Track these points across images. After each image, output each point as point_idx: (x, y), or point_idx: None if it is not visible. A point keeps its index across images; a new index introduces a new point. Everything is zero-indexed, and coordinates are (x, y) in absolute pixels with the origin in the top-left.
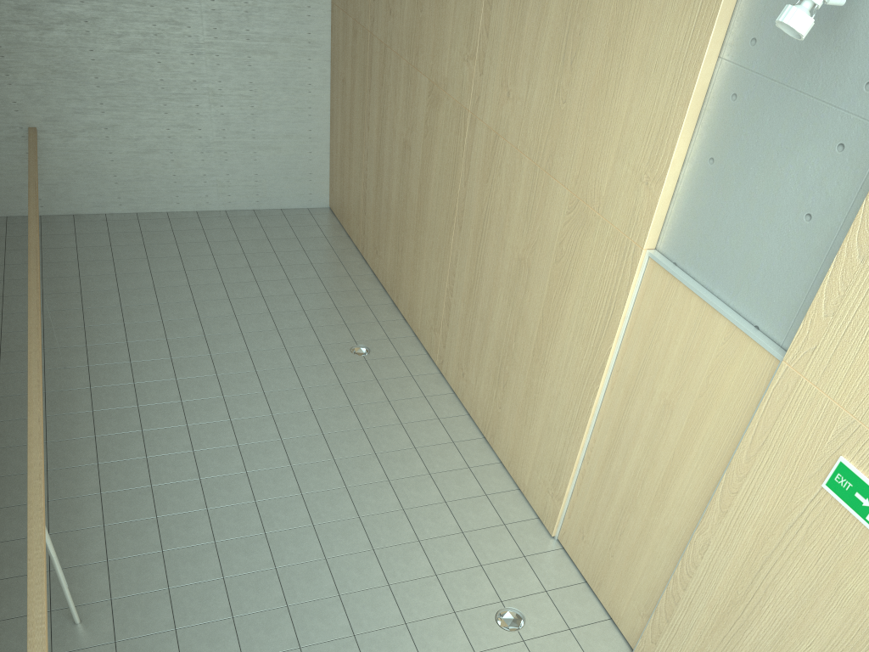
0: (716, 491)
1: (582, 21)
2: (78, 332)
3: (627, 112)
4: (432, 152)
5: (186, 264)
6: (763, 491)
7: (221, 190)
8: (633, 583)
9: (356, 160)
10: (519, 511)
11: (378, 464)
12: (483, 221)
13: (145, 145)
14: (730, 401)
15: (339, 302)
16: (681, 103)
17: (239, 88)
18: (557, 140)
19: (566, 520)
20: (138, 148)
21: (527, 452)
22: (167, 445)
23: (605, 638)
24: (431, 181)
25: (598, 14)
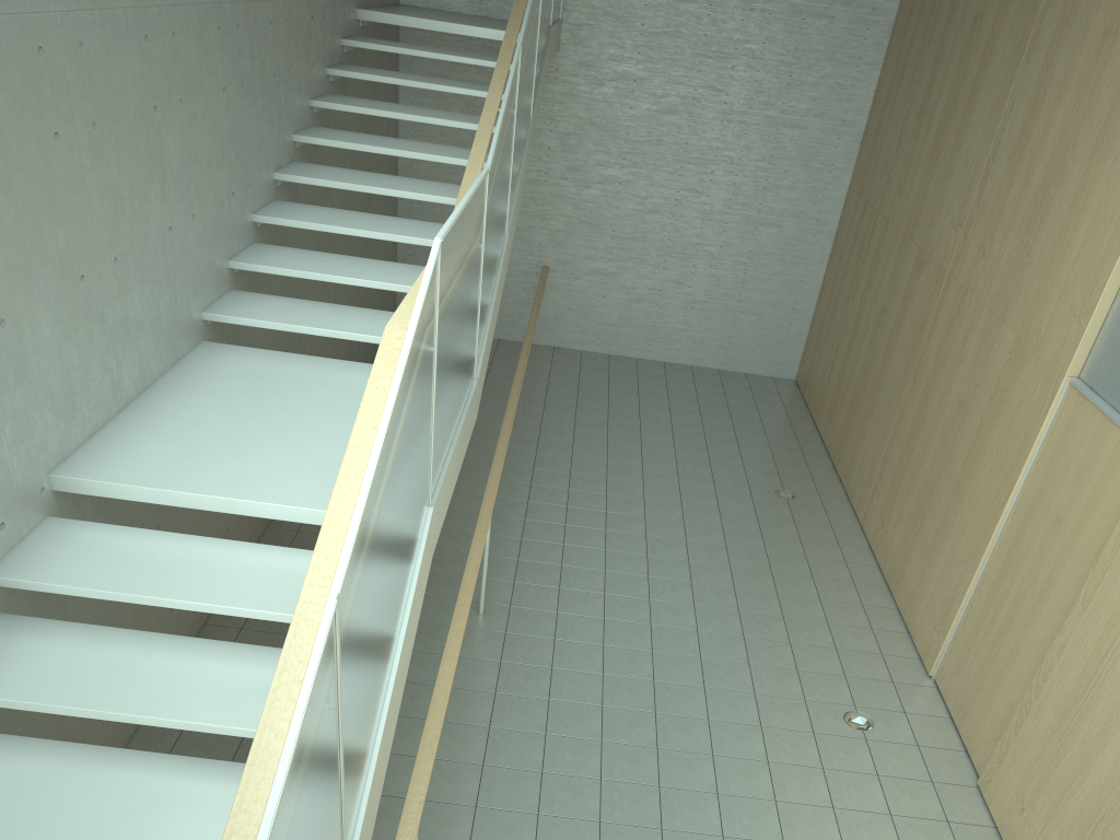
0: (1081, 589)
1: (1056, 187)
2: (534, 429)
3: (1075, 258)
4: (905, 313)
5: (641, 399)
6: (1119, 579)
7: (693, 346)
8: (994, 706)
9: (833, 330)
10: (902, 649)
11: (770, 580)
12: (936, 371)
13: (636, 294)
14: (1109, 503)
15: (778, 454)
16: (1117, 247)
17: (737, 254)
18: (1015, 289)
19: (946, 657)
20: (629, 296)
21: (924, 592)
22: (585, 521)
23: (953, 763)
24: (898, 340)
25: (1069, 179)
